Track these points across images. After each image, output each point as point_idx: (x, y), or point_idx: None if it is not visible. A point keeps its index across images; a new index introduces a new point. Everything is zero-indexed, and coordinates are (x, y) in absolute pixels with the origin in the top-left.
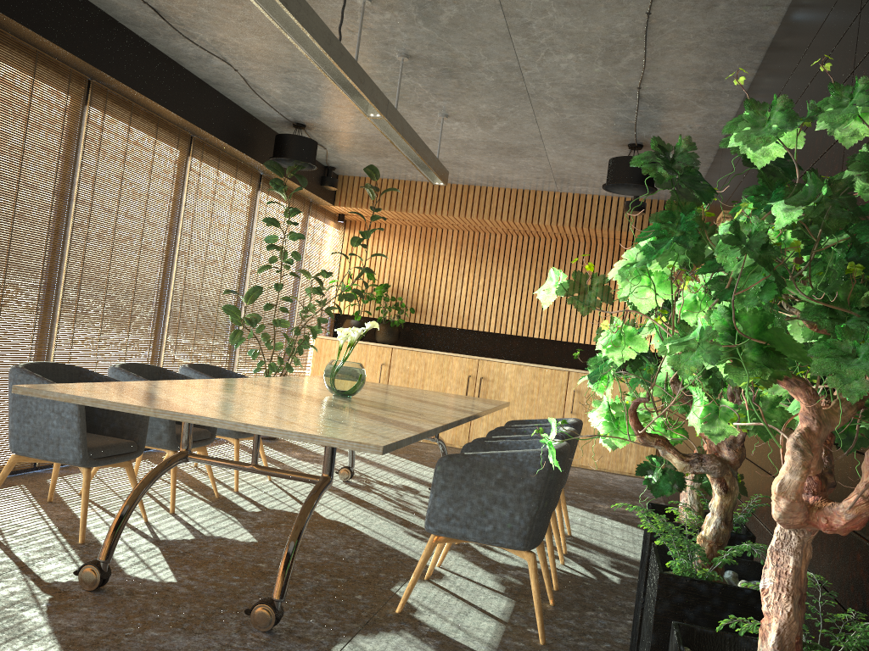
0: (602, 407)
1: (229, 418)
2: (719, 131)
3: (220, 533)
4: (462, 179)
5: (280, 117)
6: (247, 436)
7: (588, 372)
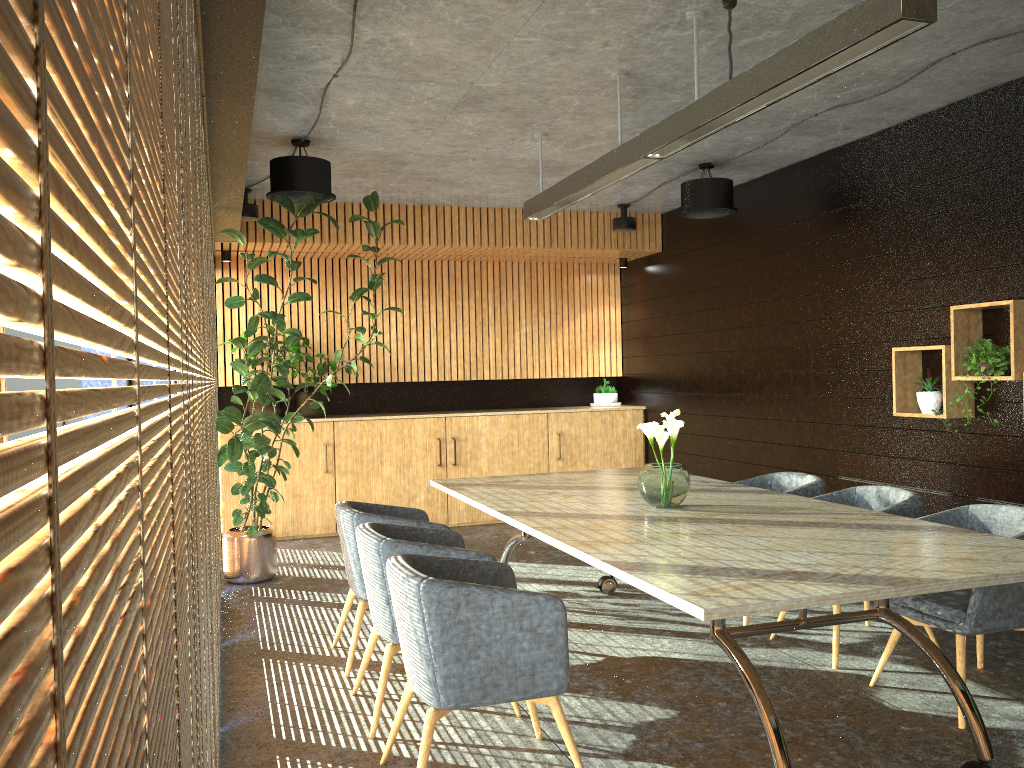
0: None
1: (954, 573)
2: (813, 152)
3: (629, 718)
4: (424, 199)
5: (287, 132)
6: None
7: (568, 410)
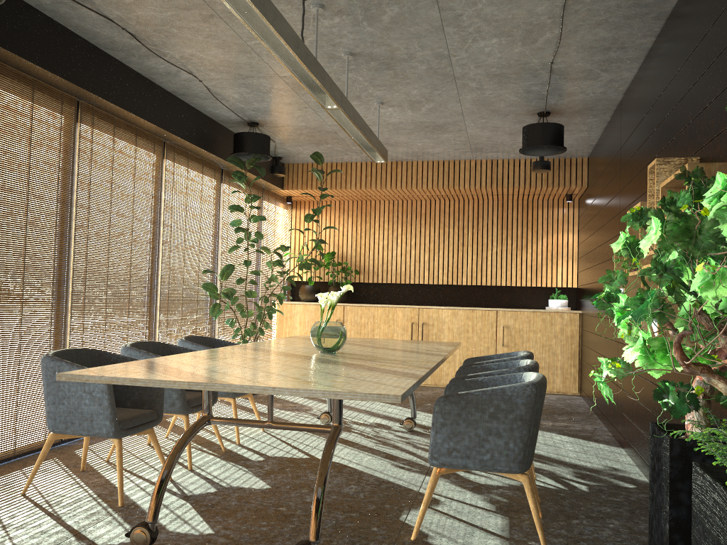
0: (638, 342)
1: (256, 383)
2: (617, 94)
3: (237, 483)
4: (391, 156)
5: (237, 118)
6: (242, 395)
7: (513, 309)
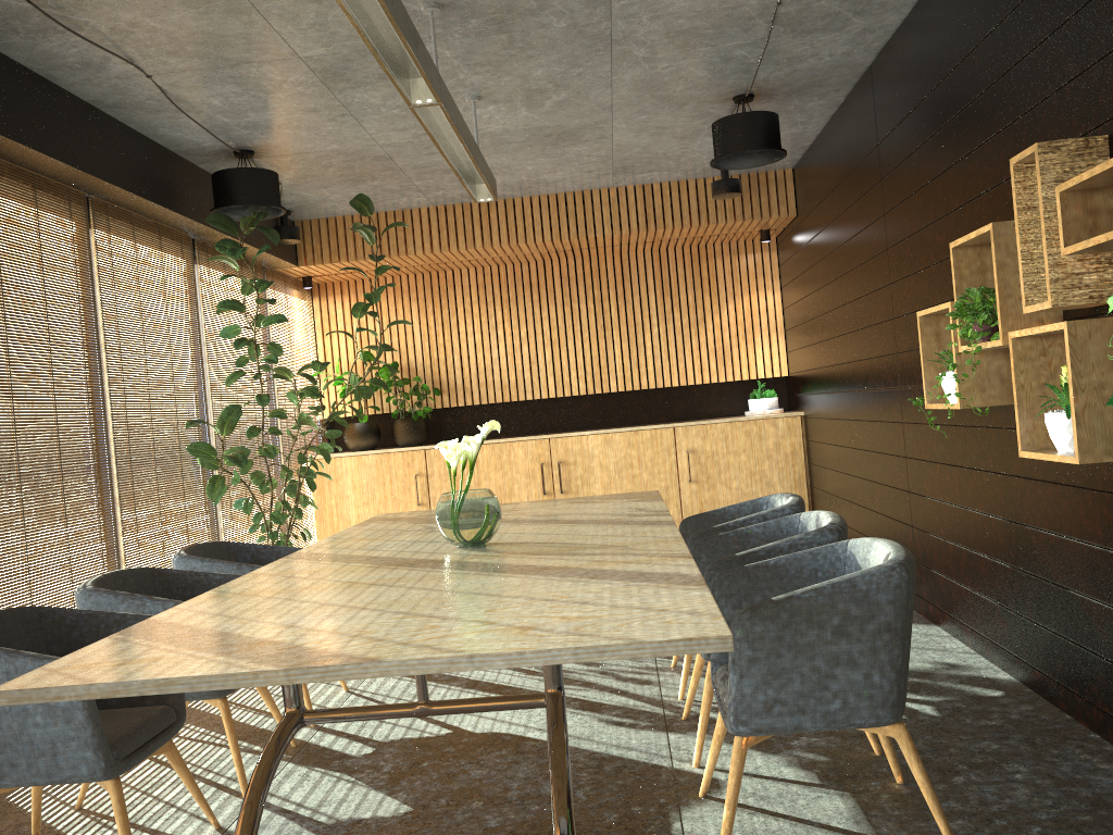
0: None
1: (426, 651)
2: (867, 55)
3: (346, 812)
4: None
5: (214, 145)
6: None
7: (700, 423)
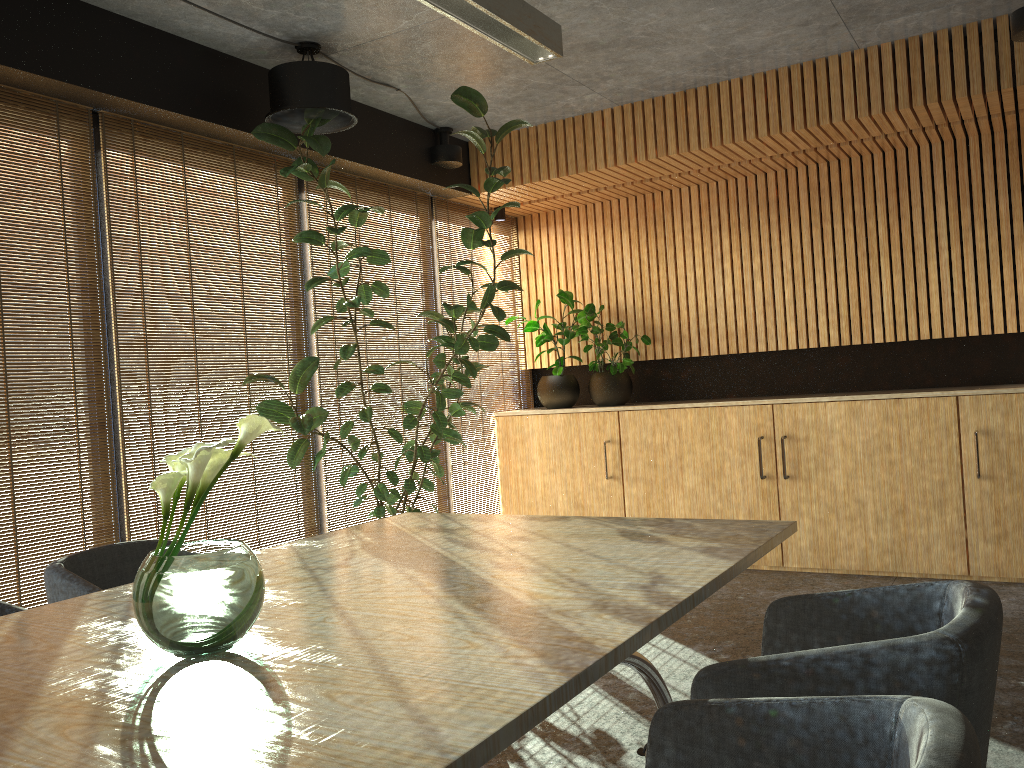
0: None
1: None
2: None
3: None
4: (664, 80)
5: (263, 39)
6: None
7: (999, 391)
